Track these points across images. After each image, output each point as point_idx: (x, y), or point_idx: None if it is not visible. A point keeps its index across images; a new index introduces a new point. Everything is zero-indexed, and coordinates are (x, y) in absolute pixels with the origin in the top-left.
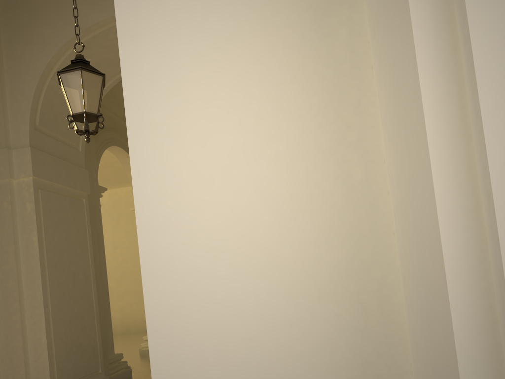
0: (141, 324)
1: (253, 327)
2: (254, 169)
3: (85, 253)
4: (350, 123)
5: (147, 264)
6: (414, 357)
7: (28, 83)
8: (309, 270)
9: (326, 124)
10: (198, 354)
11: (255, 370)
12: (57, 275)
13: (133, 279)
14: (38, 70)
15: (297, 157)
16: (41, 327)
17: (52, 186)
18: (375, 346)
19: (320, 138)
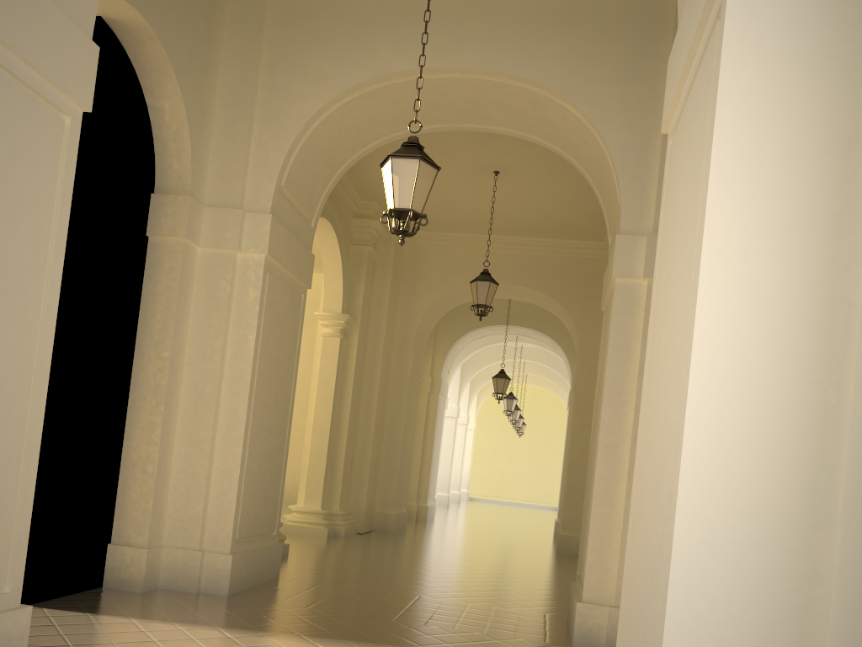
0: None
1: (749, 474)
2: (770, 383)
3: (290, 369)
4: (834, 371)
5: (688, 423)
6: (844, 507)
7: (287, 129)
8: (791, 448)
9: (820, 367)
10: (711, 483)
11: (745, 499)
12: (262, 391)
13: None
14: (304, 115)
15: (798, 382)
16: (235, 456)
17: (279, 270)
18: (820, 499)
19: (814, 375)
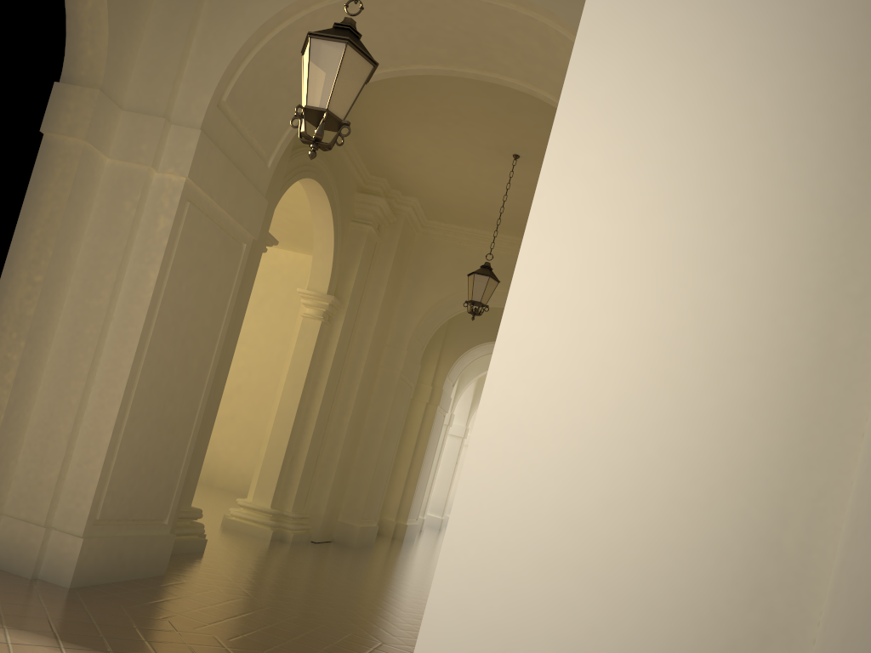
0: (235, 480)
1: (621, 488)
2: (702, 281)
3: (214, 330)
4: (859, 269)
5: (503, 352)
6: (837, 600)
7: (236, 31)
8: (728, 440)
9: (825, 257)
10: (530, 496)
11: (602, 546)
12: (163, 346)
13: (250, 402)
14: (259, 17)
15: (768, 287)
16: (109, 417)
17: (207, 204)
18: (781, 571)
19: (809, 273)
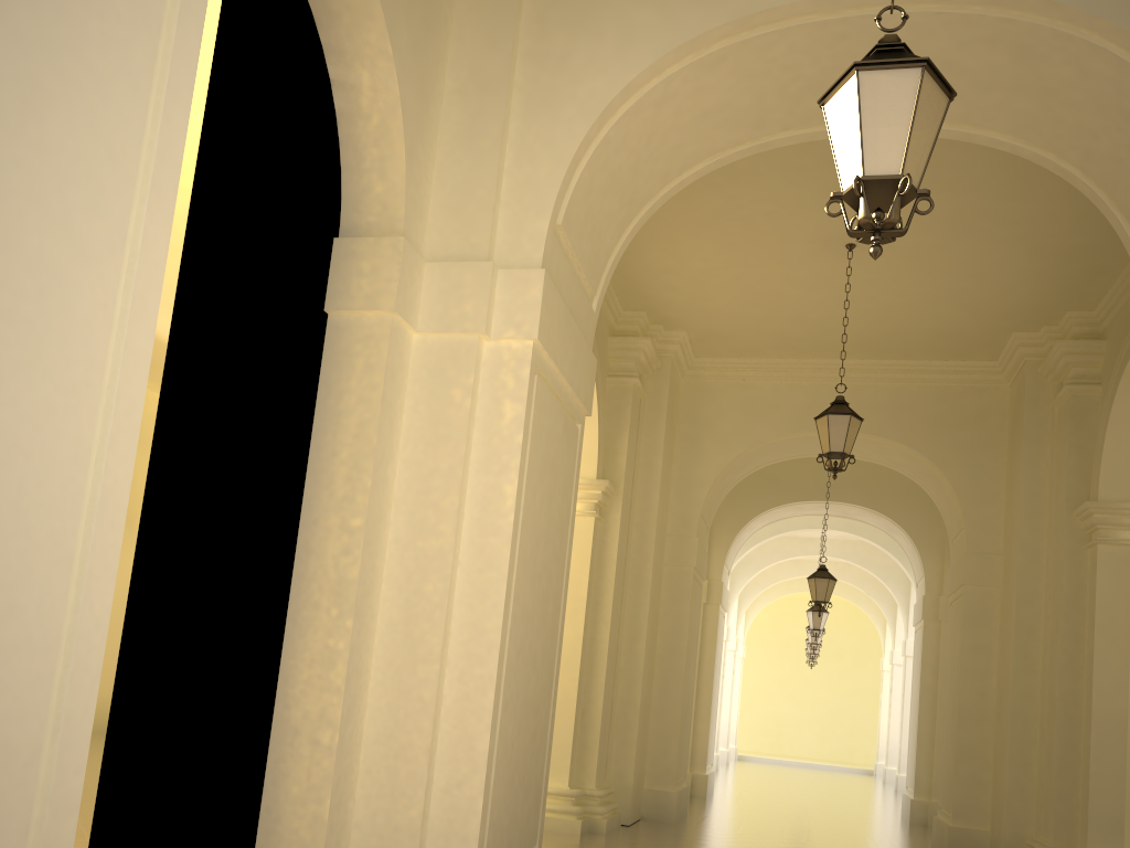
0: None
1: None
2: None
3: (562, 554)
4: None
5: None
6: None
7: (569, 123)
8: None
9: None
10: None
11: None
12: (524, 591)
13: None
14: (600, 97)
15: None
16: (481, 711)
17: (550, 374)
18: None
19: None
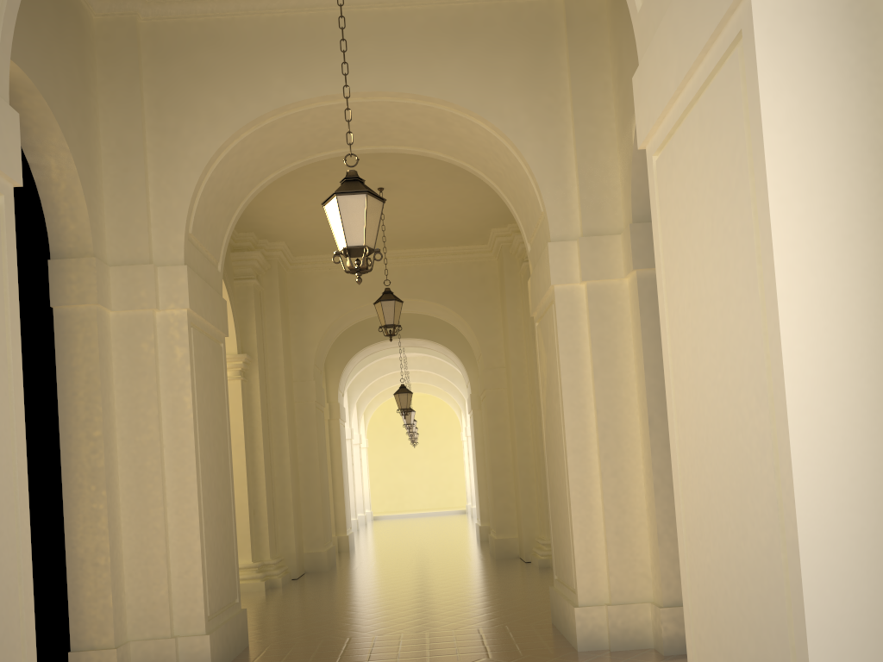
0: None
1: (854, 471)
2: (857, 383)
3: (224, 425)
4: None
5: (793, 433)
6: None
7: (186, 172)
8: None
9: None
10: (822, 486)
11: (855, 495)
12: (206, 454)
13: None
14: (203, 156)
15: (881, 379)
16: (193, 528)
17: (200, 323)
18: None
19: None
